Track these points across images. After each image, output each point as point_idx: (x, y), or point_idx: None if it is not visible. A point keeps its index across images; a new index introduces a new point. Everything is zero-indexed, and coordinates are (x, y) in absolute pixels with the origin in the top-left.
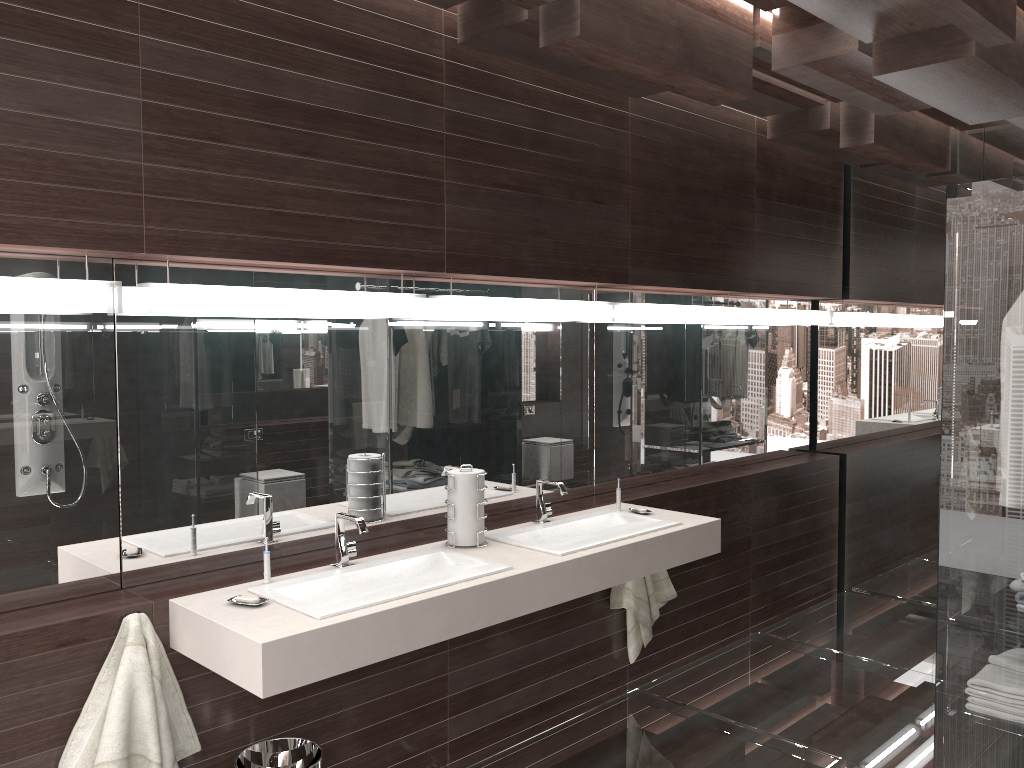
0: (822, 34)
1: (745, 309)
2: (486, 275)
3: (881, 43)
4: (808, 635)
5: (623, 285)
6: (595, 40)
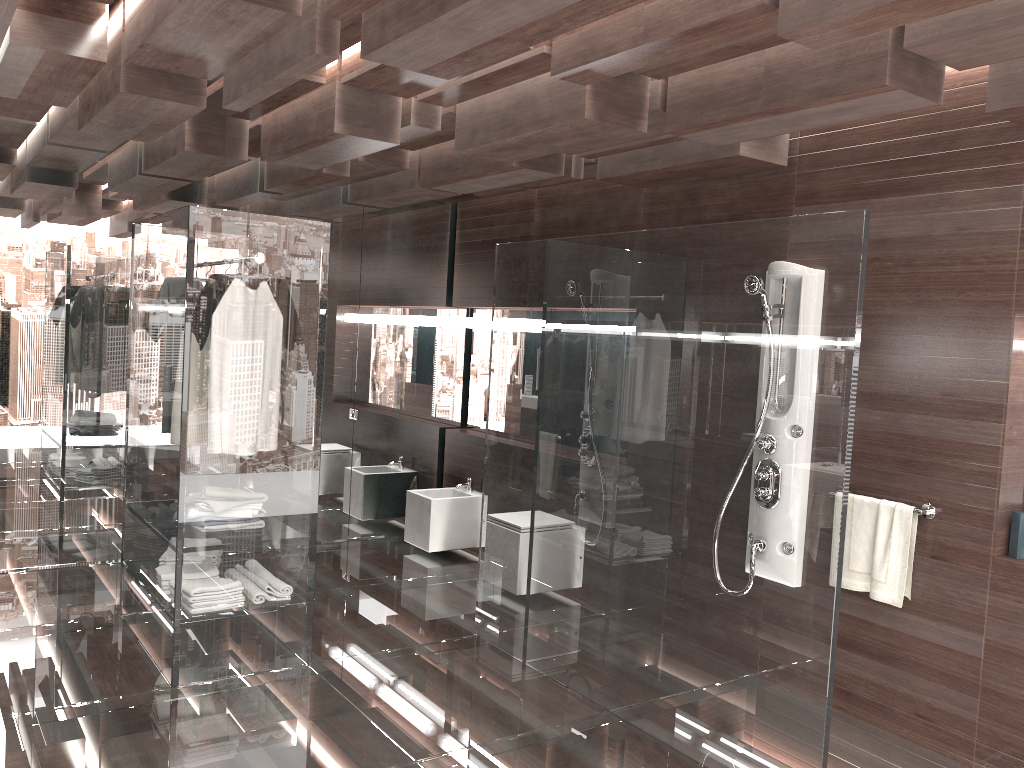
0: (70, 31)
1: None
2: None
3: (130, 65)
4: None
5: None
6: None
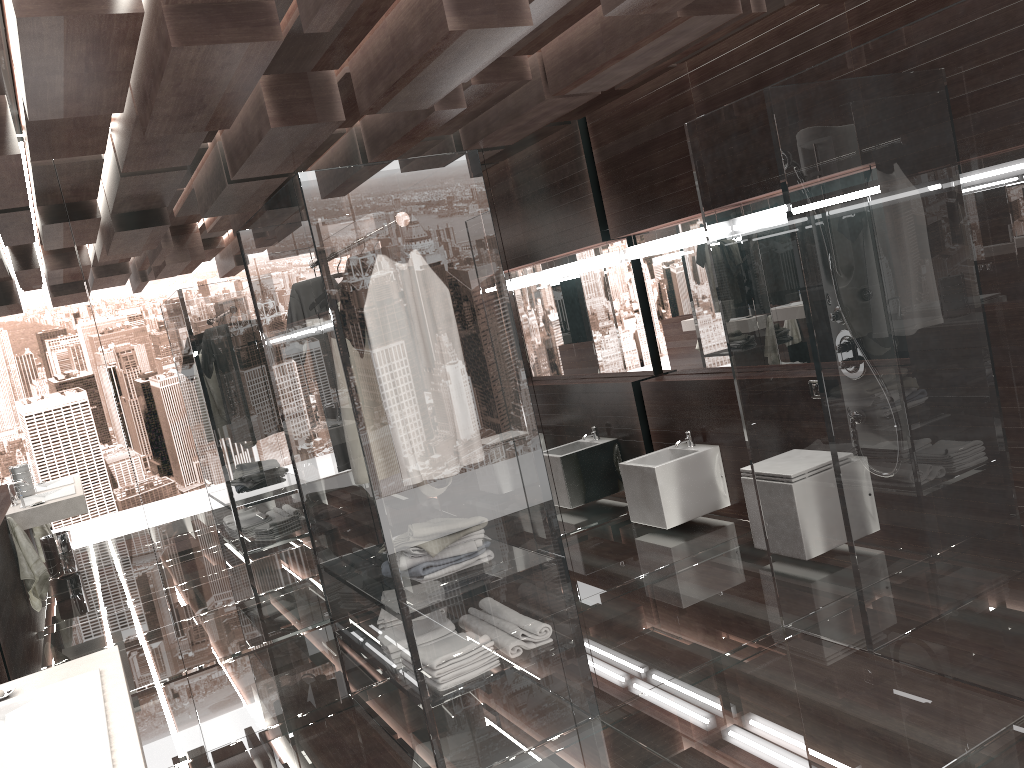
0: None
1: None
2: None
3: (174, 9)
4: None
5: None
6: None
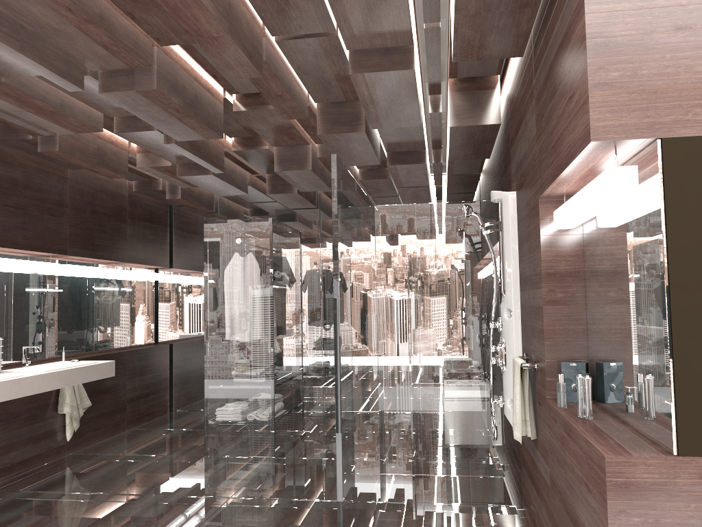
0: (157, 156)
1: (123, 271)
2: (0, 247)
3: (180, 164)
4: (155, 426)
5: (64, 255)
6: (64, 153)
